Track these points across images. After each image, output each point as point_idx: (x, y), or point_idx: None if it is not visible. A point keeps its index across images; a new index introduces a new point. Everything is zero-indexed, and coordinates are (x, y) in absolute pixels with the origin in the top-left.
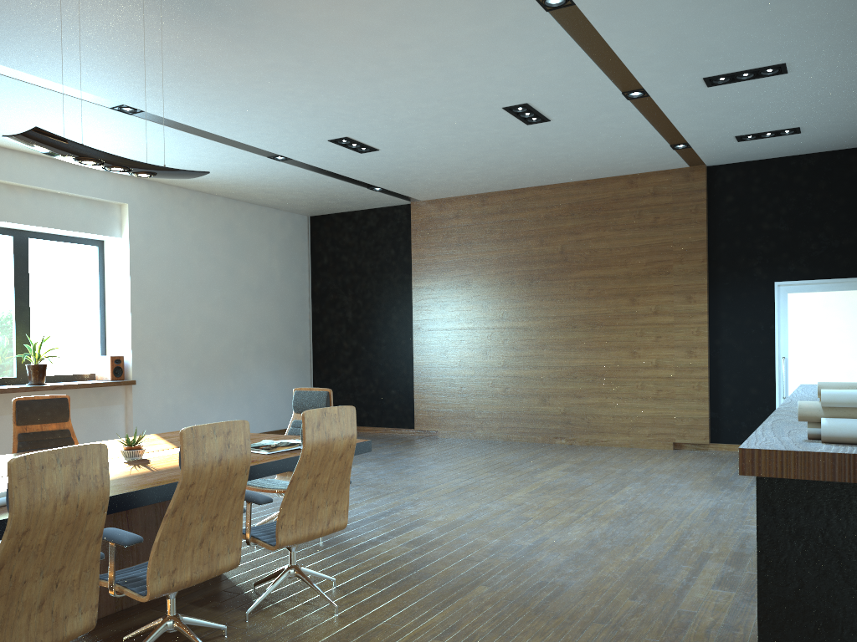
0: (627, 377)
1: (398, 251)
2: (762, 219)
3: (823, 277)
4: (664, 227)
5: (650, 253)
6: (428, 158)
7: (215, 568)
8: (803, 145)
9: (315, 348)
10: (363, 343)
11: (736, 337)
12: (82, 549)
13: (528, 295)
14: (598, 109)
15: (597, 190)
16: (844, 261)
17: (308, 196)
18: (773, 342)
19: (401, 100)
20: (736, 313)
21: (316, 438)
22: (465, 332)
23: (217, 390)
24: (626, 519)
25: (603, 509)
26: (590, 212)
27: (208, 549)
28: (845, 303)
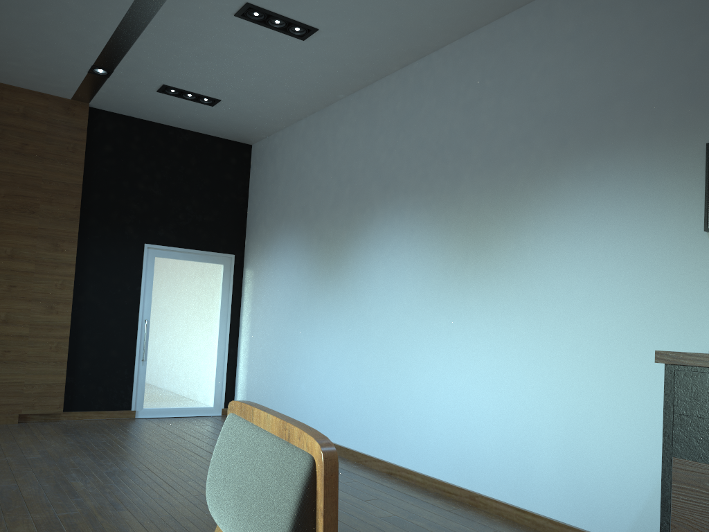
0: None
1: None
2: (138, 178)
3: (187, 246)
4: (33, 158)
5: (12, 184)
6: None
7: None
8: (193, 119)
9: None
10: None
11: (101, 295)
12: None
13: None
14: None
15: None
16: (205, 235)
17: None
18: (138, 303)
19: None
20: (105, 269)
21: None
22: None
23: None
24: None
25: (118, 524)
26: None
27: None
28: (202, 273)
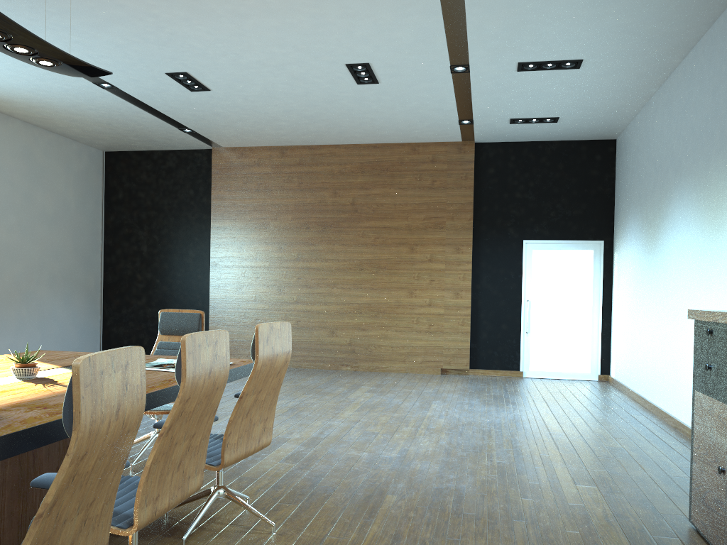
0: (405, 313)
1: (197, 192)
2: (515, 189)
3: (559, 238)
4: (439, 189)
5: (428, 210)
6: (252, 105)
7: (186, 493)
8: (551, 133)
9: (107, 279)
10: (158, 277)
11: (492, 283)
12: (111, 476)
13: (321, 239)
14: (423, 78)
15: (385, 153)
16: (574, 227)
17: (114, 129)
18: (520, 288)
19: (259, 42)
20: (493, 263)
21: (266, 353)
22: (261, 269)
23: (9, 317)
24: (456, 431)
25: (431, 423)
26: (378, 171)
27: (183, 472)
28: (573, 259)
